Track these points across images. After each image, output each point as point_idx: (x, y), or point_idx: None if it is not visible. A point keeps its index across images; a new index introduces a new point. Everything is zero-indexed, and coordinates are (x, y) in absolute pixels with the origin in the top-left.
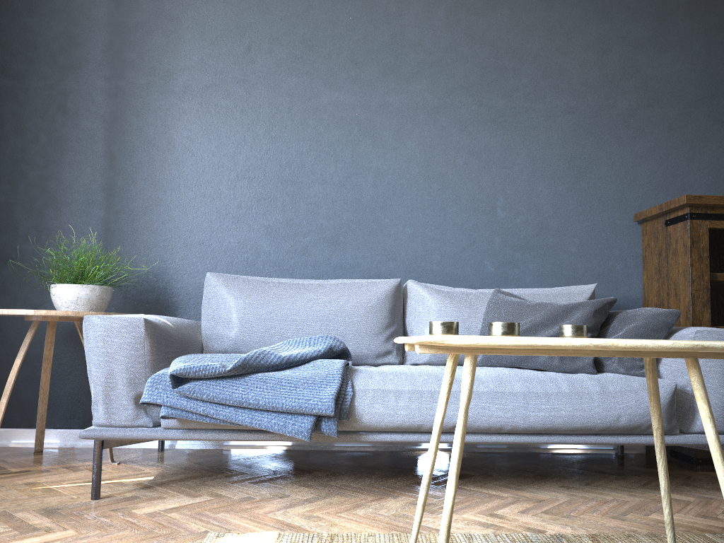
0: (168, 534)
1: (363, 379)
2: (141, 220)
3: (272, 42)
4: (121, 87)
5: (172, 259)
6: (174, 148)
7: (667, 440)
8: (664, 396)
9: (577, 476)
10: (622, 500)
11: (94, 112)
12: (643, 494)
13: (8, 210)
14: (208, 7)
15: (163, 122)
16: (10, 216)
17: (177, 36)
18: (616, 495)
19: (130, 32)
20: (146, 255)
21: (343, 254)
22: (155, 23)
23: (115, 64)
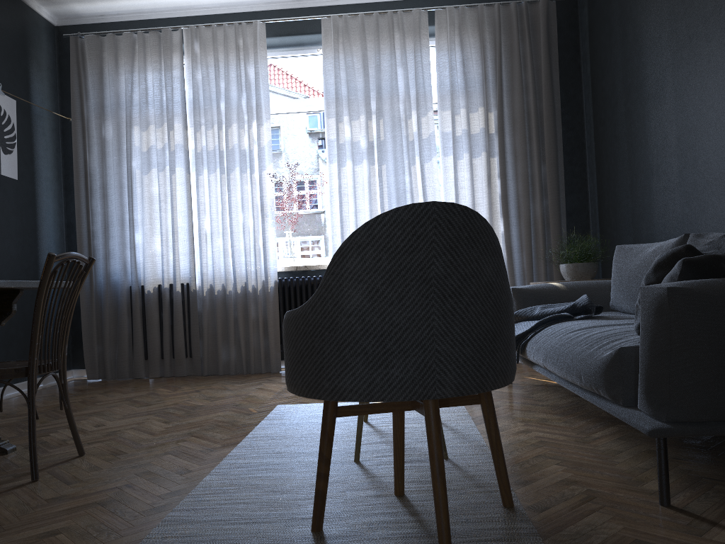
0: None
1: (548, 328)
2: (641, 204)
3: (675, 20)
4: (628, 108)
5: (653, 231)
6: (647, 143)
7: (607, 408)
8: (603, 361)
9: (720, 459)
10: (610, 463)
11: (622, 132)
12: (651, 473)
13: (608, 212)
14: (649, 16)
15: (642, 125)
16: (609, 215)
17: (641, 52)
18: (635, 464)
19: (627, 64)
20: (645, 230)
21: (723, 206)
22: (634, 49)
23: (625, 92)
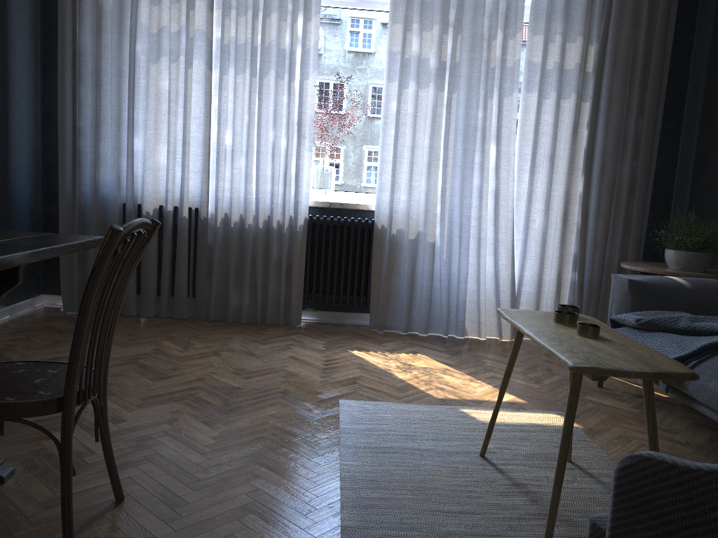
0: (554, 404)
1: None
2: None
3: None
4: None
5: None
6: None
7: None
8: None
9: None
10: None
11: None
12: None
13: (711, 187)
14: None
15: None
16: (711, 191)
17: None
18: None
19: None
20: None
21: None
22: None
23: None
